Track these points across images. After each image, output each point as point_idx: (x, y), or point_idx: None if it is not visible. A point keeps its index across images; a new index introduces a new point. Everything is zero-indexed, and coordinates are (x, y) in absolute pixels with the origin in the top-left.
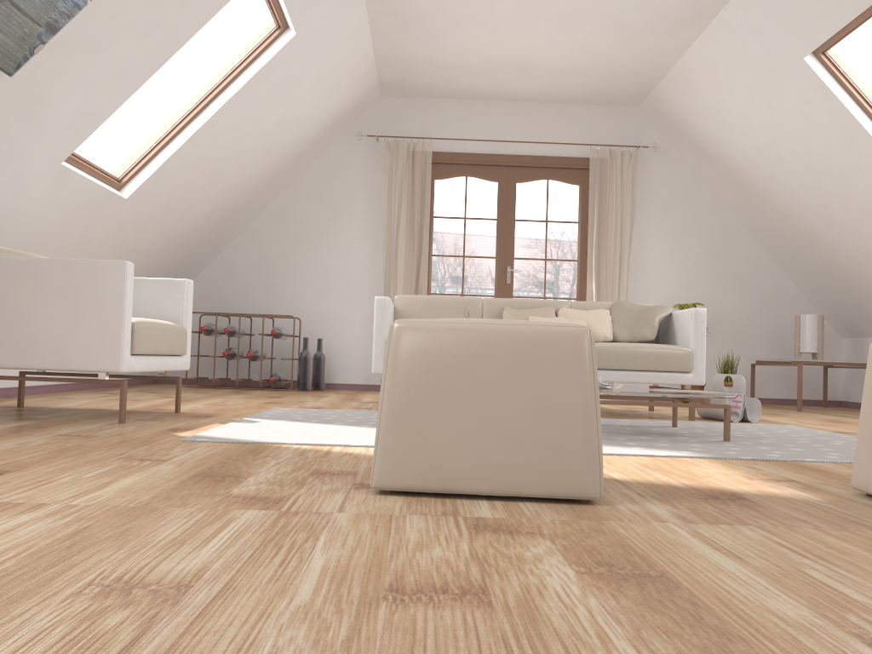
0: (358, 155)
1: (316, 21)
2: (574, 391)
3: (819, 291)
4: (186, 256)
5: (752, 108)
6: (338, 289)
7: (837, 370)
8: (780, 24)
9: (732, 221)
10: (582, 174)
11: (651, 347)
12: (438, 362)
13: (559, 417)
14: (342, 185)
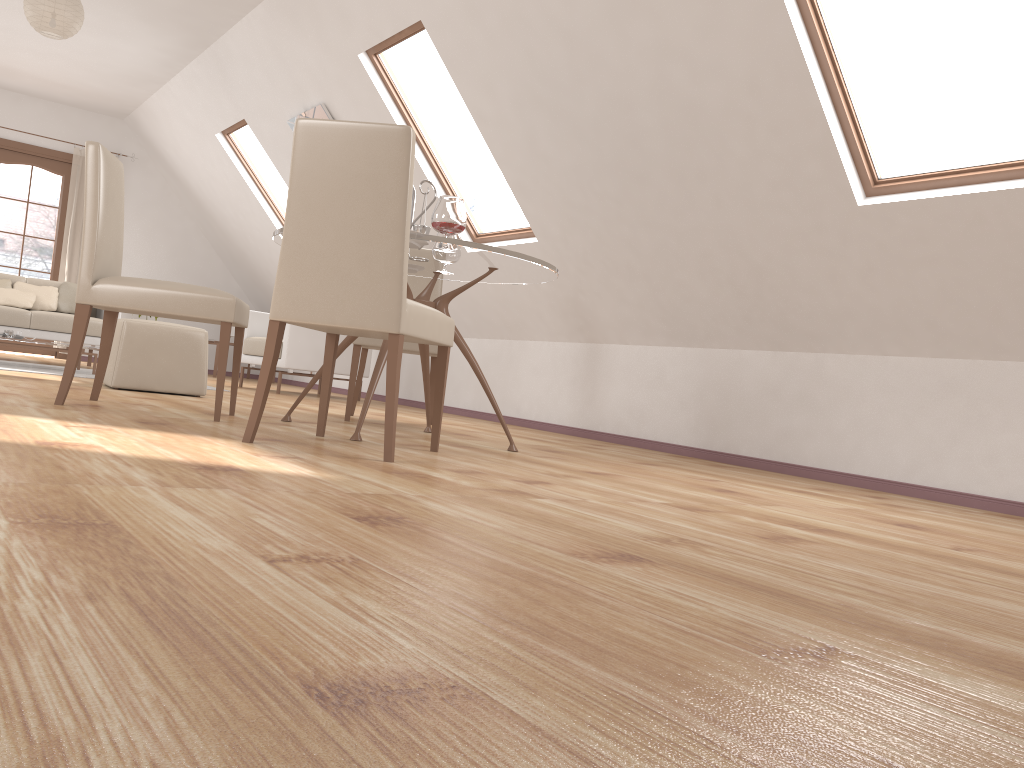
0: None
1: None
2: None
3: (252, 292)
4: None
5: (194, 153)
6: None
7: None
8: (200, 108)
9: (195, 229)
10: (66, 167)
11: None
12: None
13: None
14: None
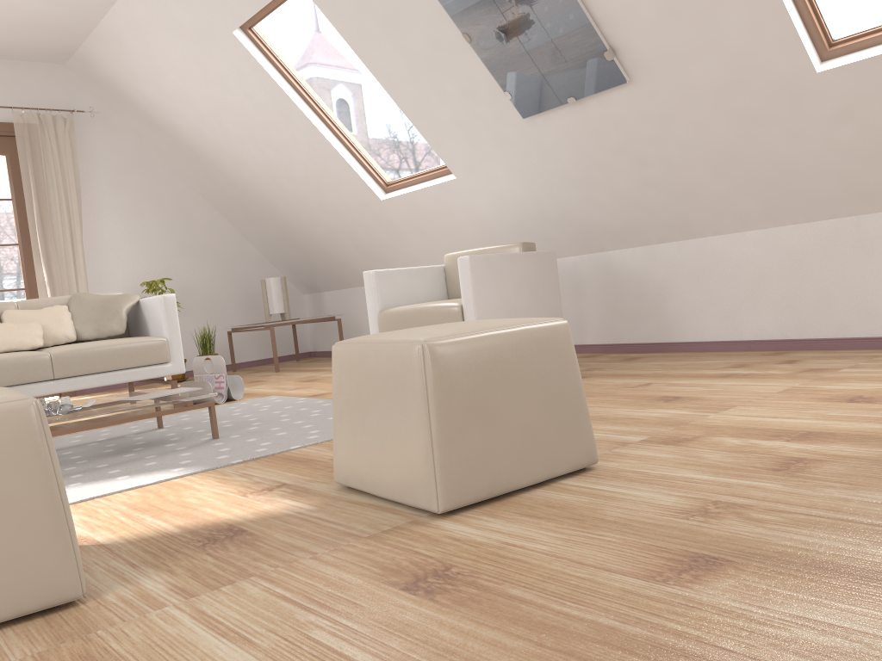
0: None
1: None
2: (28, 480)
3: (279, 254)
4: None
5: (190, 77)
6: None
7: (304, 324)
8: None
9: (188, 190)
10: (7, 142)
11: (122, 344)
12: None
13: (12, 518)
14: None
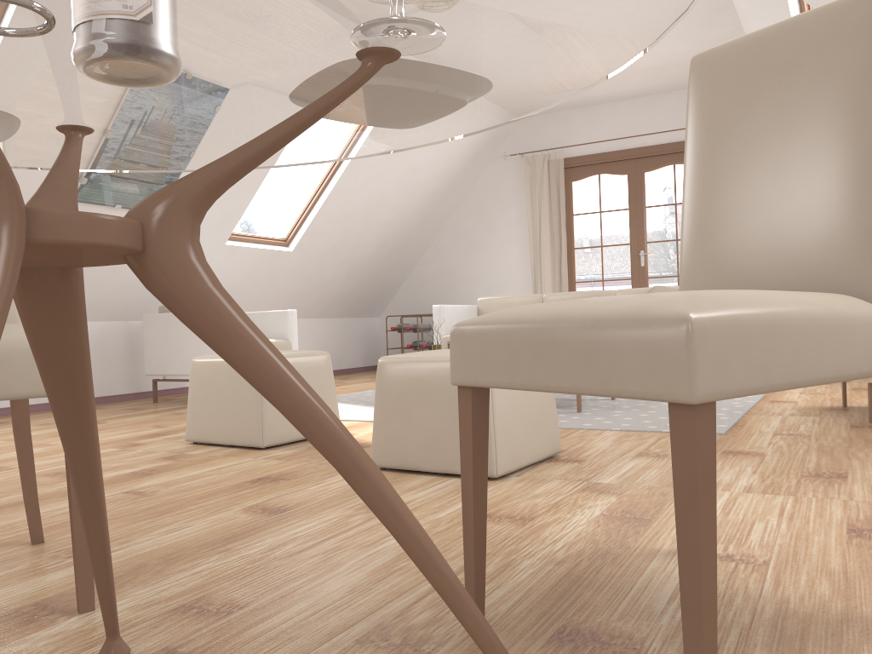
0: (508, 172)
1: None
2: (251, 391)
3: None
4: (379, 275)
5: None
6: (501, 286)
7: None
8: (763, 10)
9: None
10: None
11: None
12: (203, 378)
13: (245, 405)
14: (498, 199)
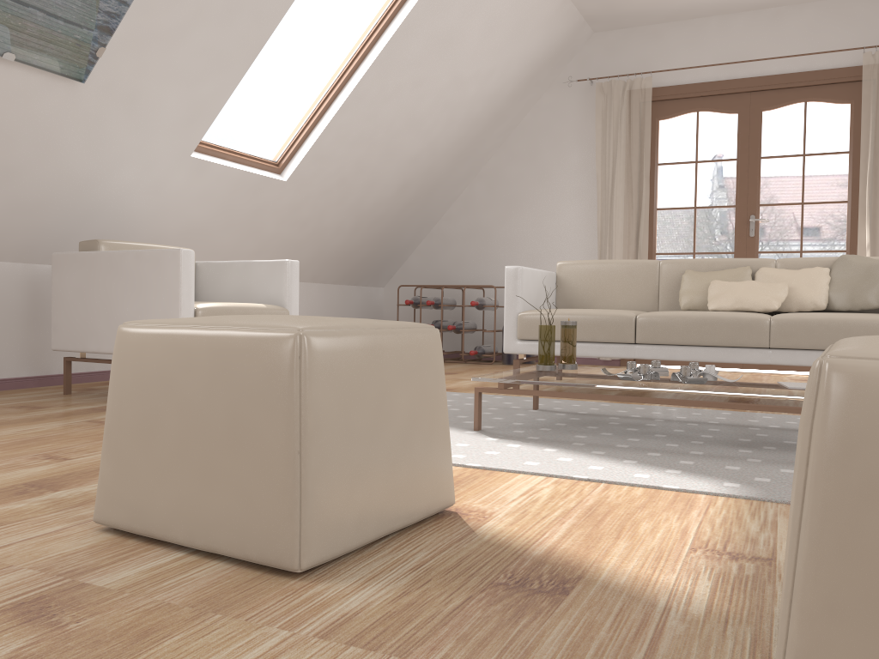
0: (571, 104)
1: None
2: (272, 419)
3: None
4: (392, 230)
5: None
6: (552, 255)
7: None
8: None
9: None
10: (854, 88)
11: (859, 319)
12: (146, 375)
13: (254, 454)
14: (554, 139)
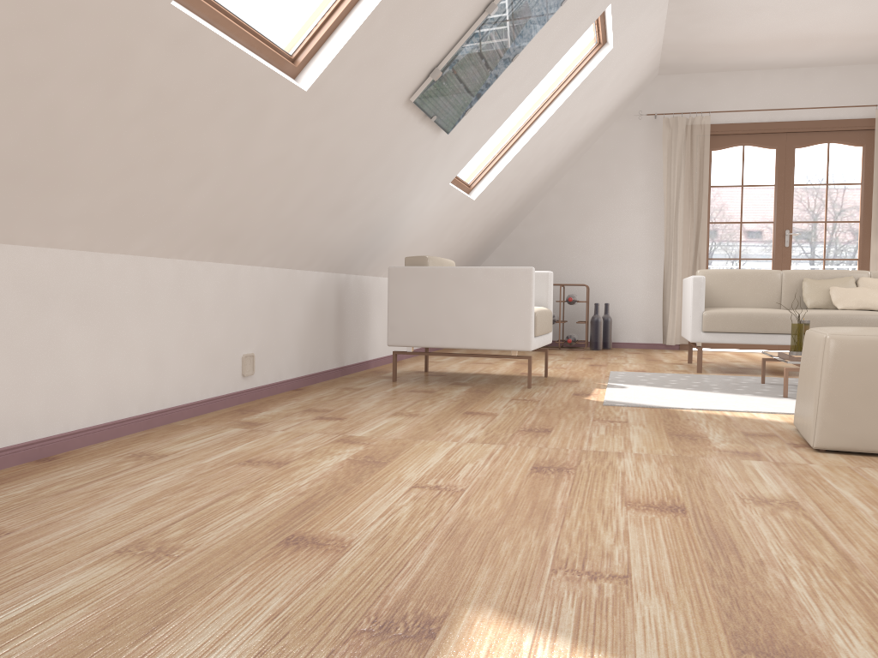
0: (637, 133)
1: (629, 33)
2: None
3: None
4: (493, 236)
5: None
6: (620, 258)
7: None
8: None
9: None
10: (865, 135)
11: None
12: (863, 363)
13: None
14: (622, 162)
